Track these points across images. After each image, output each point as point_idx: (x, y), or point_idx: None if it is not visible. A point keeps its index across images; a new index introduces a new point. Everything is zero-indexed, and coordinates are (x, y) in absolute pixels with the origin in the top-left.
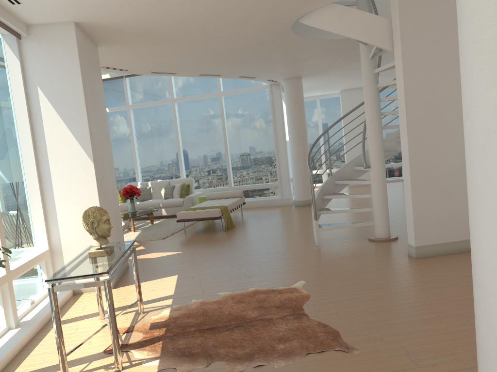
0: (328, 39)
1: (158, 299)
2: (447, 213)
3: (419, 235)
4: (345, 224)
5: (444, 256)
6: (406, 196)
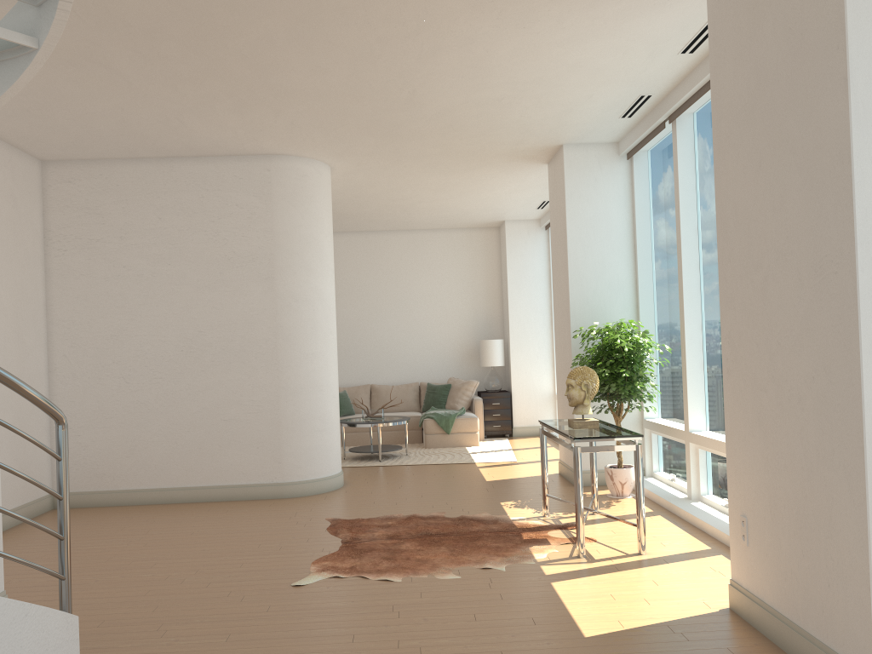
0: None
1: (573, 575)
2: None
3: None
4: None
5: None
6: None
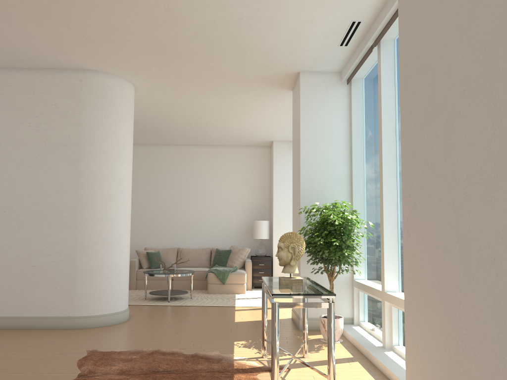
0: None
1: None
2: None
3: None
4: None
5: None
6: None
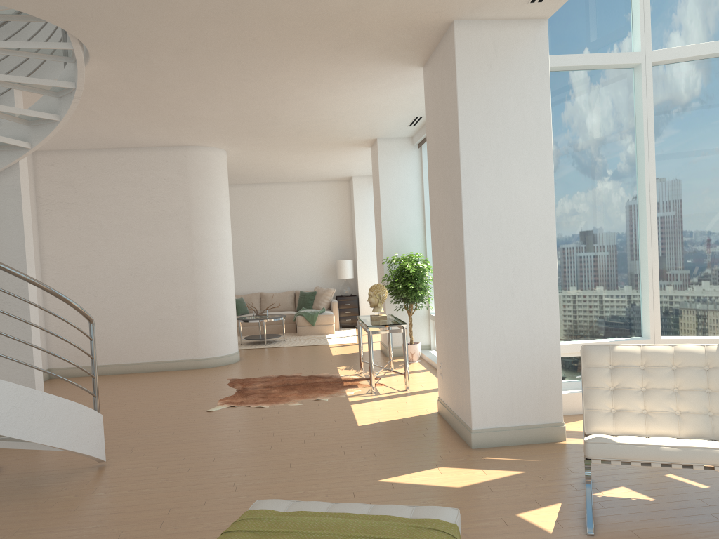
0: None
1: (364, 401)
2: None
3: None
4: None
5: None
6: (35, 354)
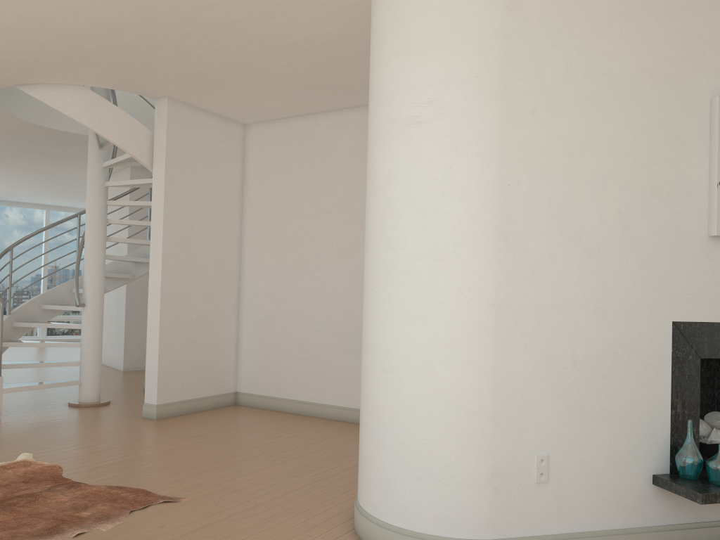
0: (27, 122)
1: None
2: (191, 365)
3: (162, 390)
4: (41, 384)
5: (187, 415)
6: (150, 342)
